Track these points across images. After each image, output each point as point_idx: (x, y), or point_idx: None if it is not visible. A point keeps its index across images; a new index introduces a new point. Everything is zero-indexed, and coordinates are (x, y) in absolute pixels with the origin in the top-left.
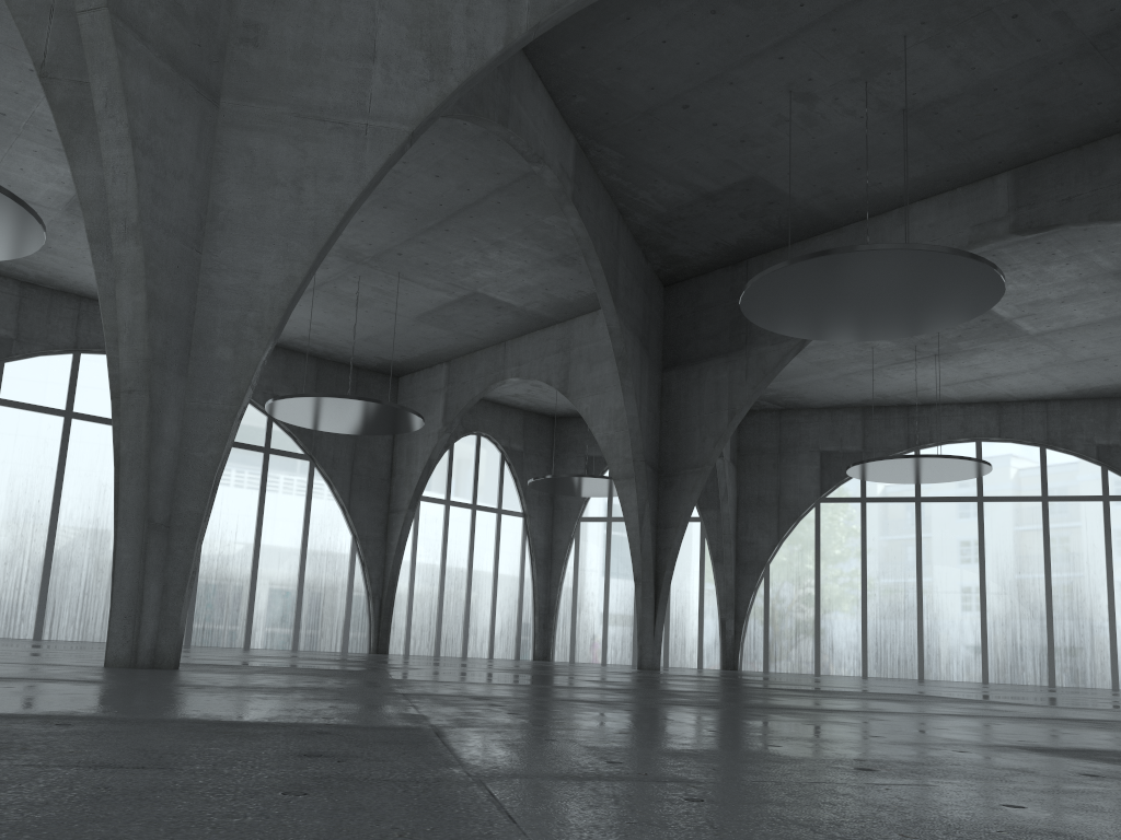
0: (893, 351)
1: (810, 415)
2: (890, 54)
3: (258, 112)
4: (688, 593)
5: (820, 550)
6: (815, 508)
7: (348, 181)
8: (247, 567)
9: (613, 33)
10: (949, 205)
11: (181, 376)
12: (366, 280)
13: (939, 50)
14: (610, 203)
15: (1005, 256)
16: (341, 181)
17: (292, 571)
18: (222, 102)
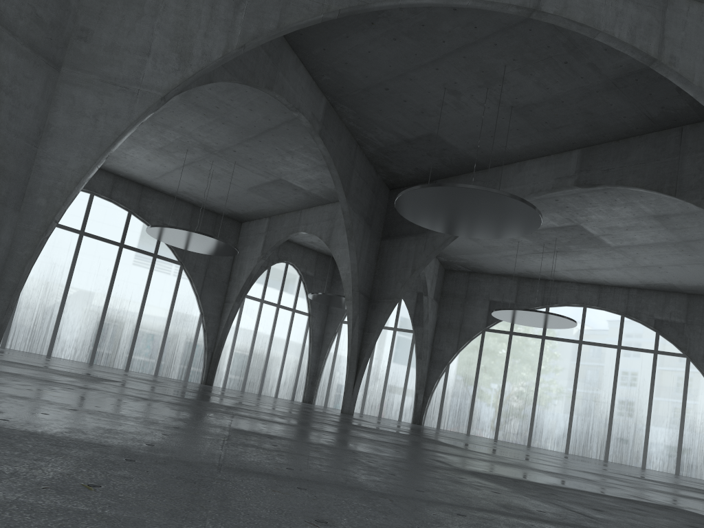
0: (531, 246)
1: (487, 277)
2: (498, 74)
3: (81, 76)
4: (399, 375)
5: (481, 360)
6: (481, 334)
7: (124, 118)
8: (134, 322)
9: (340, 43)
10: (545, 164)
11: (15, 211)
12: (217, 163)
13: (526, 76)
14: (350, 138)
15: (587, 198)
16: (119, 118)
17: (161, 329)
18: (62, 69)
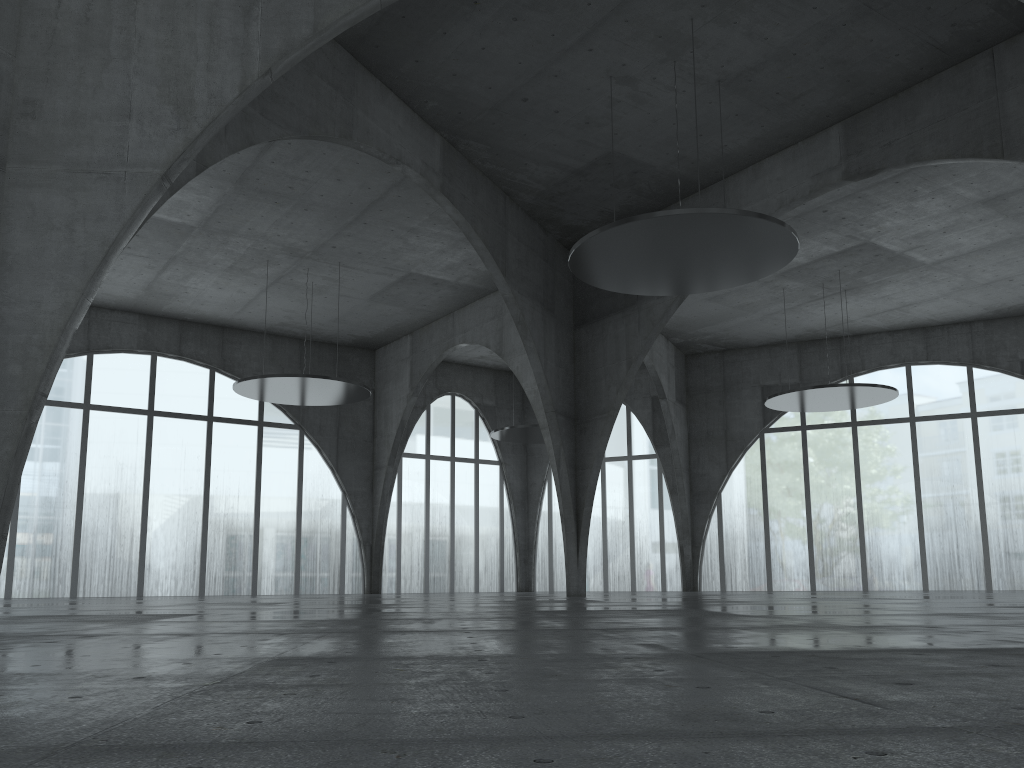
0: (804, 290)
1: (750, 353)
2: (685, 35)
3: (37, 171)
4: (649, 523)
5: (766, 477)
6: (759, 438)
7: (111, 220)
8: (250, 525)
9: (437, 46)
10: (793, 158)
11: None
12: (314, 271)
13: (728, 27)
14: (492, 188)
15: (871, 197)
16: (105, 220)
17: (290, 526)
18: (8, 167)
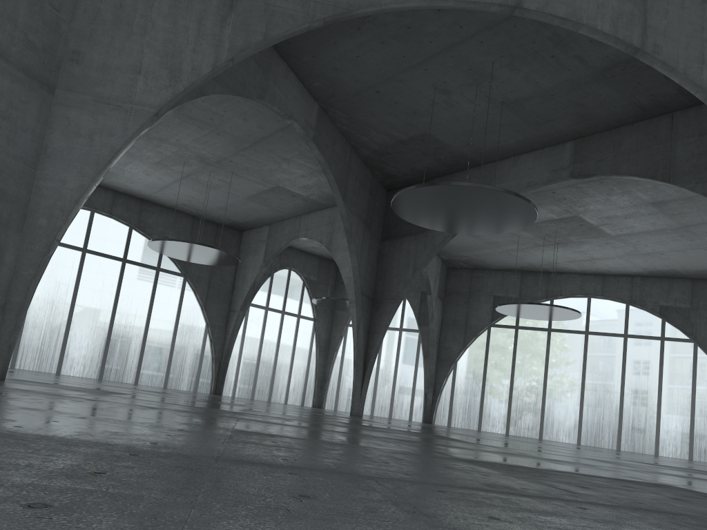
0: (532, 239)
1: (490, 273)
2: (487, 71)
3: (75, 98)
4: (407, 375)
5: (488, 356)
6: (487, 330)
7: (118, 136)
8: (140, 336)
9: (328, 50)
10: (540, 157)
11: (18, 232)
12: (214, 174)
13: (514, 71)
14: (345, 142)
15: (584, 188)
16: (114, 136)
17: (167, 341)
18: (56, 91)
